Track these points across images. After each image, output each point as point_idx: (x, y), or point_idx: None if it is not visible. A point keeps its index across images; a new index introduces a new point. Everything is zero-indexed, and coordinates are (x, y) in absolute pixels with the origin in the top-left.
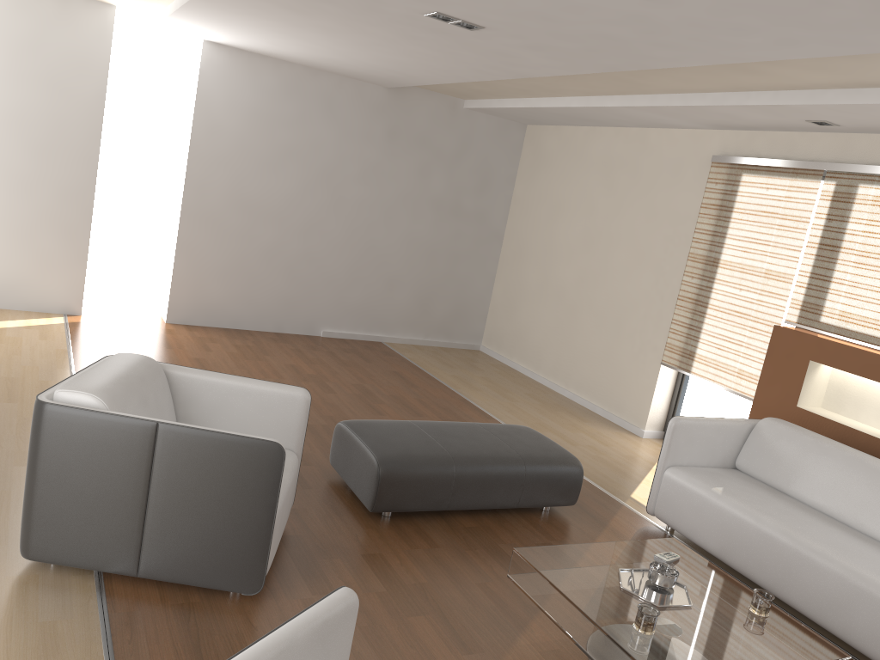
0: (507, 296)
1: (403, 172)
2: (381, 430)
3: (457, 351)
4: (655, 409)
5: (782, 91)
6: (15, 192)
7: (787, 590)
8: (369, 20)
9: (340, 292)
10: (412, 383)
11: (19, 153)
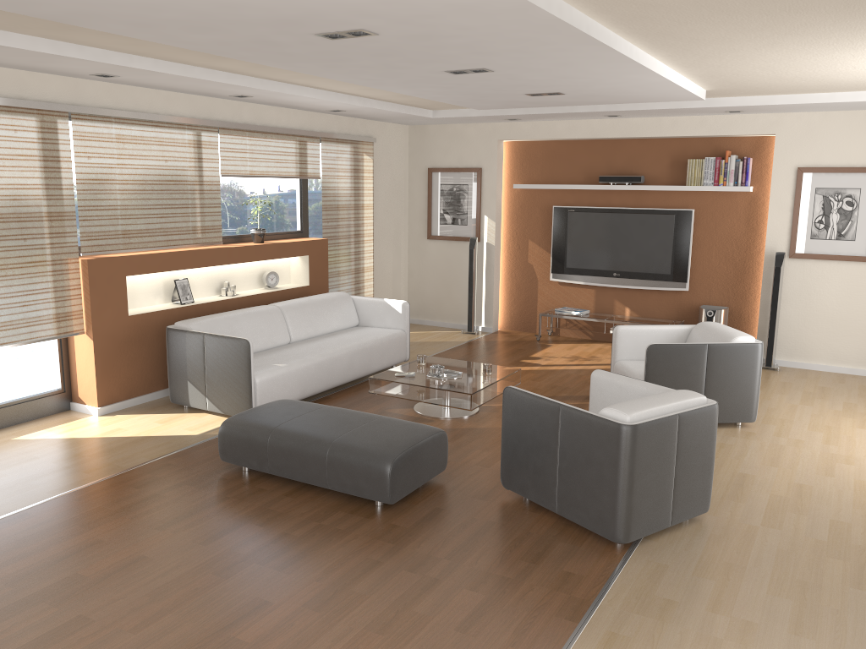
0: None
1: None
2: (392, 436)
3: None
4: None
5: (160, 60)
6: None
7: (333, 381)
8: (308, 3)
9: None
10: None
11: None
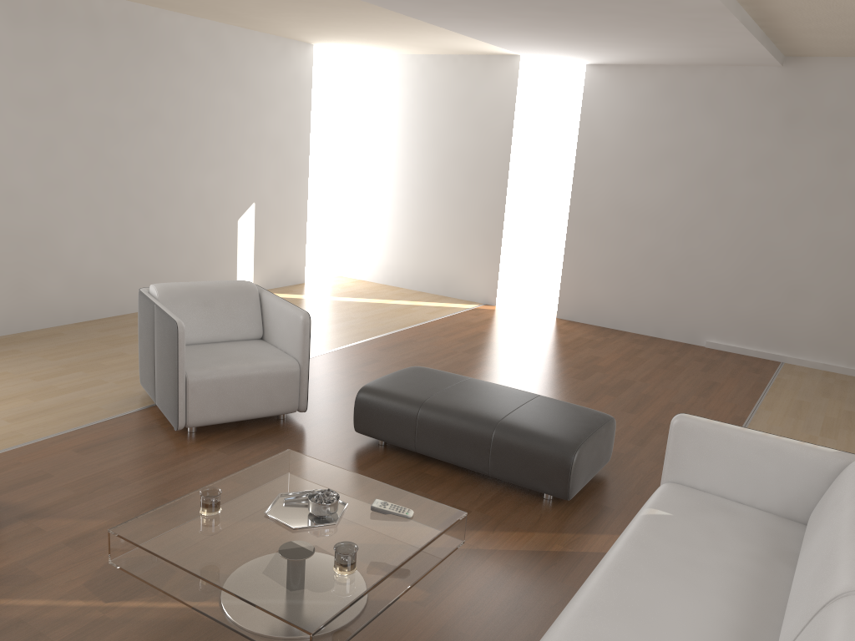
0: None
1: (808, 160)
2: (417, 374)
3: None
4: None
5: None
6: (456, 210)
7: None
8: (498, 6)
9: (727, 300)
10: (706, 393)
11: (459, 180)
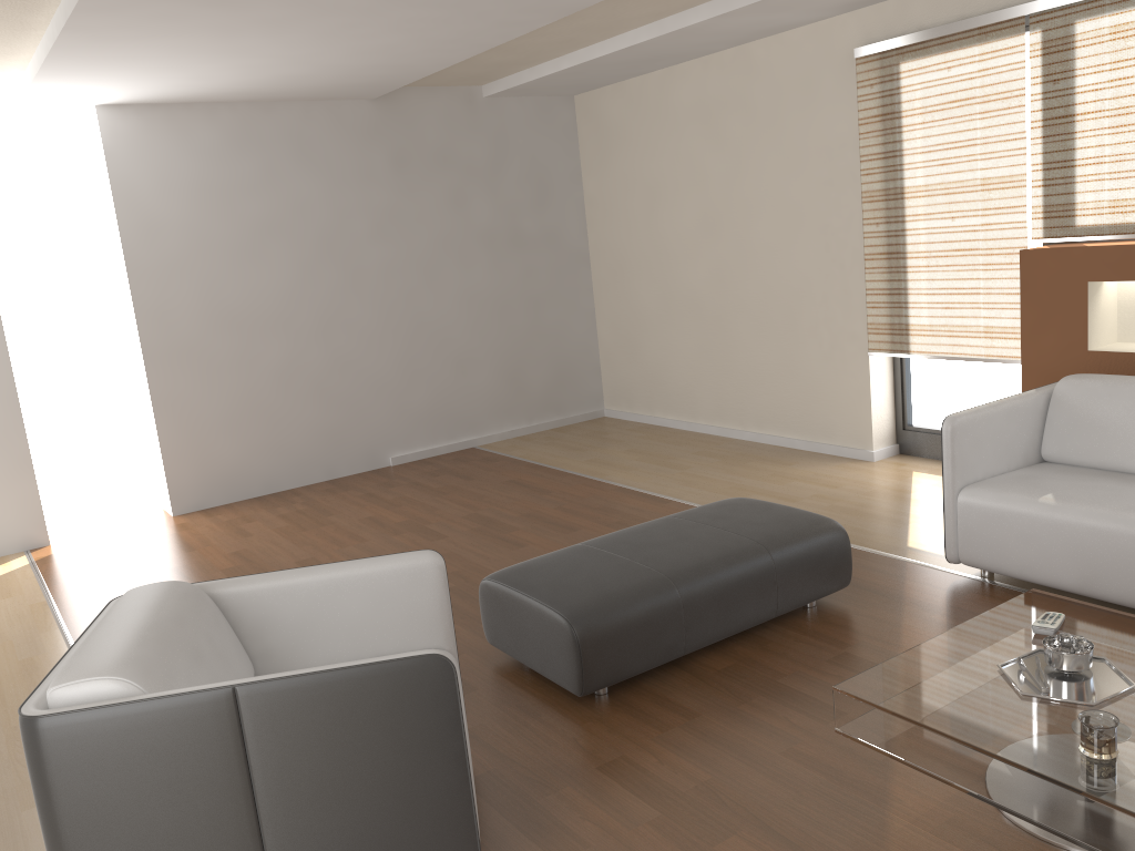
0: (620, 333)
1: (430, 209)
2: (551, 572)
3: (578, 427)
4: (878, 418)
5: None
6: None
7: None
8: None
9: (398, 398)
10: (541, 489)
11: None
